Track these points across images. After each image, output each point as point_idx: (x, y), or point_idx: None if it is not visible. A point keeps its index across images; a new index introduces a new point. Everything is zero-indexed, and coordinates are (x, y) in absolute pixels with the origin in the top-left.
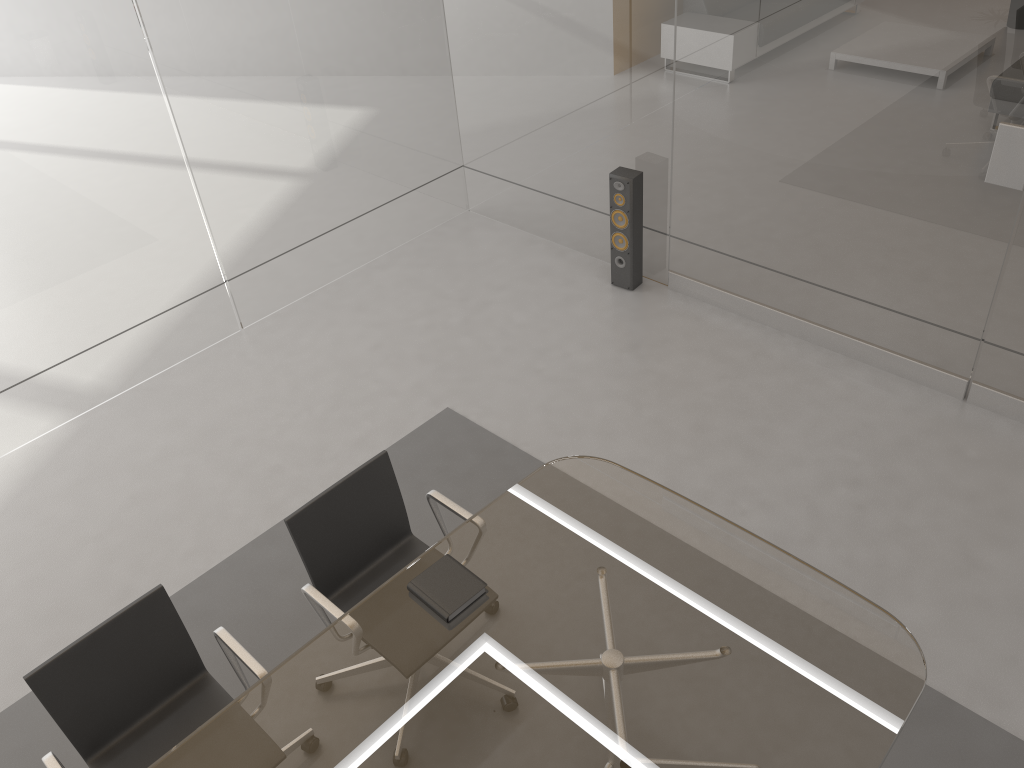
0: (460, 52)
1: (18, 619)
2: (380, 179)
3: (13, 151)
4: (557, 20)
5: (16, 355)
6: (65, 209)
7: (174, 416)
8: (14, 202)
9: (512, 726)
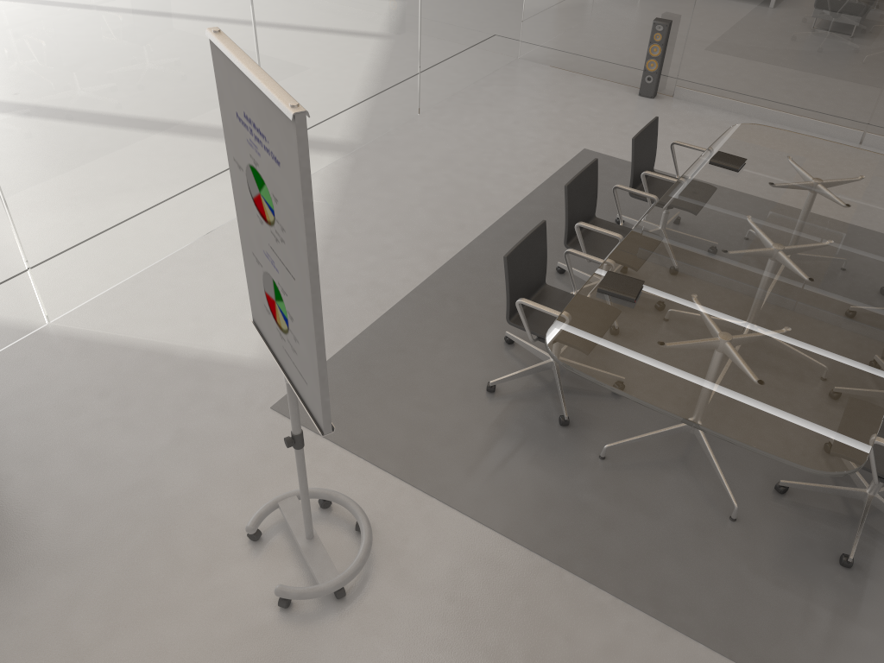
0: None
1: (406, 237)
2: (488, 26)
3: None
4: None
5: (335, 103)
6: (371, 9)
7: (414, 154)
8: None
9: (794, 197)
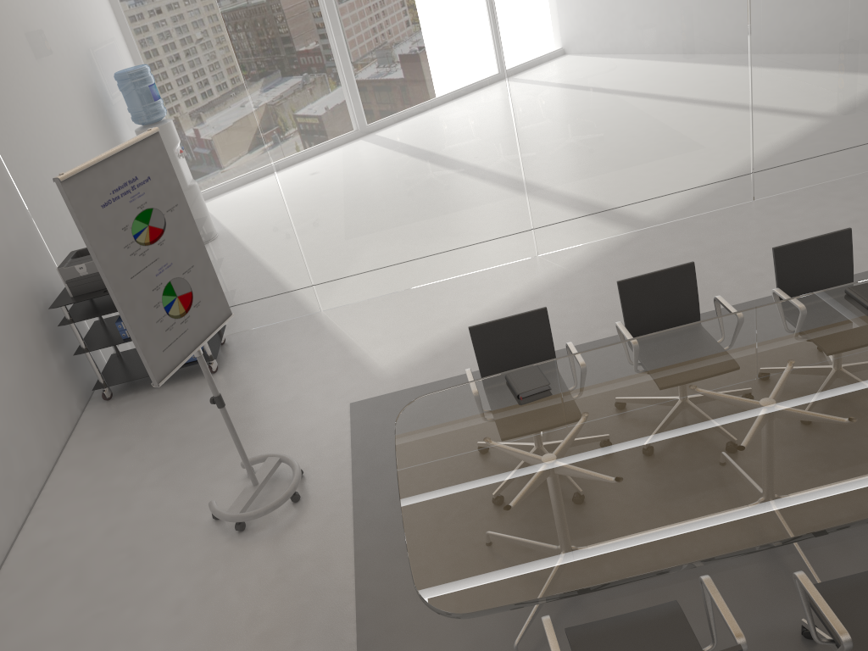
0: None
1: (588, 312)
2: None
3: (651, 55)
4: None
5: (615, 181)
6: (668, 95)
7: (696, 239)
8: (642, 86)
9: None
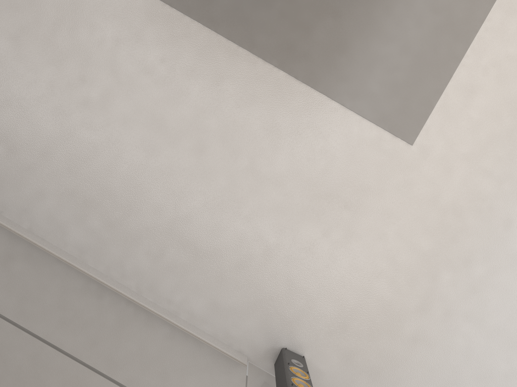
0: None
1: None
2: None
3: None
4: None
5: None
6: None
7: None
8: None
9: None
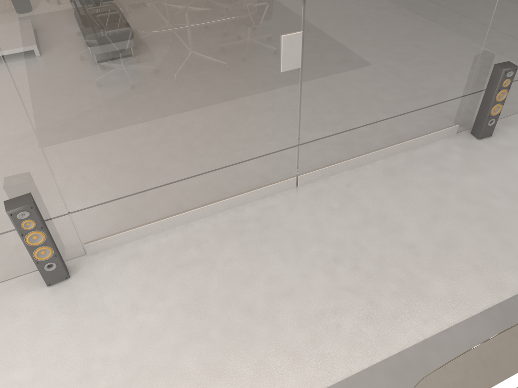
0: None
1: None
2: None
3: None
4: None
5: None
6: None
7: None
8: None
9: None
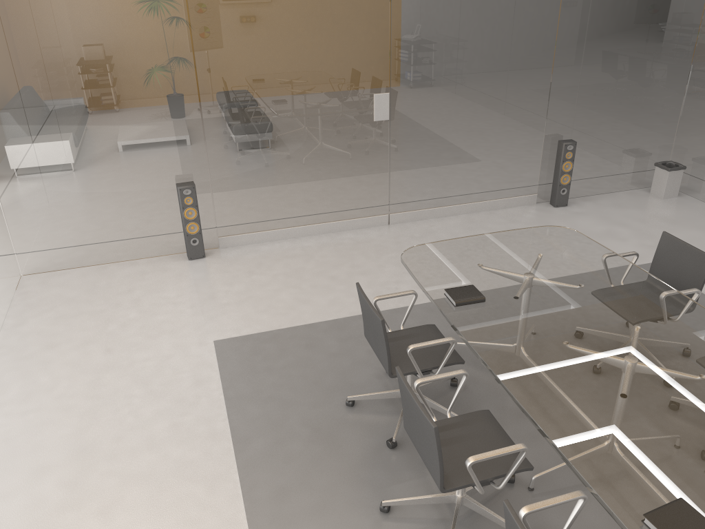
0: (1, 151)
1: None
2: None
3: None
4: (102, 105)
5: None
6: None
7: (27, 470)
8: None
9: (552, 301)
